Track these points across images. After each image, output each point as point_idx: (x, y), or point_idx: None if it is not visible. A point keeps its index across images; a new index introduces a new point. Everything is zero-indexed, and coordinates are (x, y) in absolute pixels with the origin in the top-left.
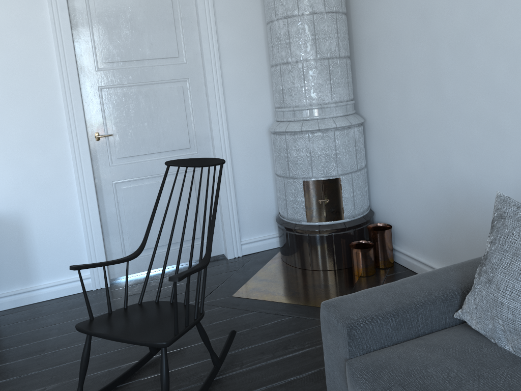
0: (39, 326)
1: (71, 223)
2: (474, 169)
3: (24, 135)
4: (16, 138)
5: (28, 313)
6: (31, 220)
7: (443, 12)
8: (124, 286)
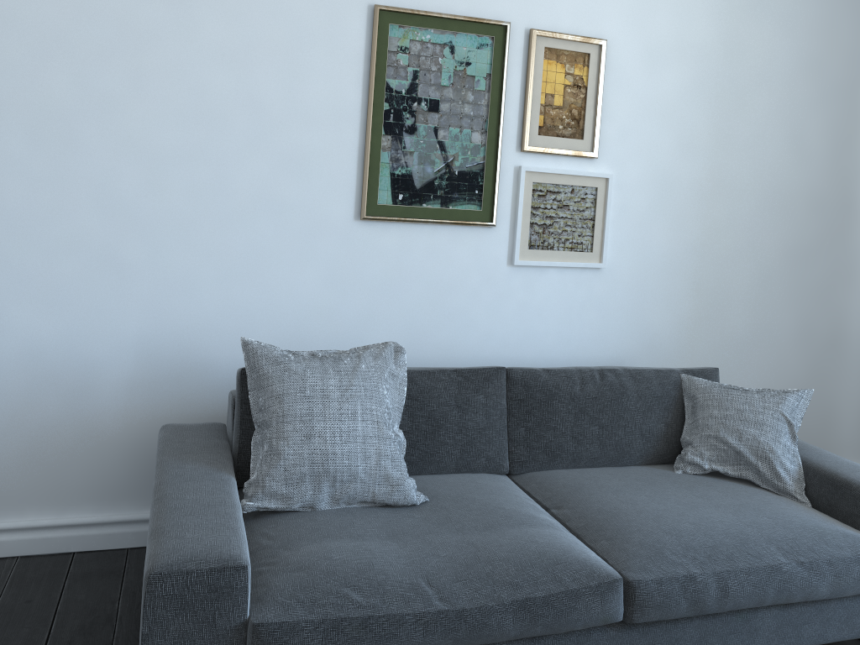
0: None
1: None
2: (59, 327)
3: None
4: None
5: None
6: None
7: (16, 65)
8: None
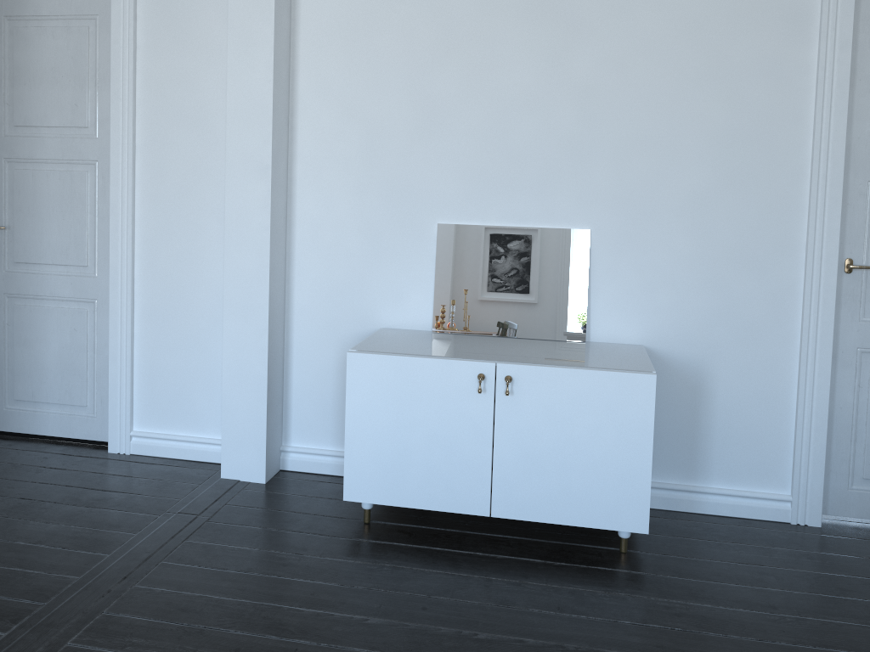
0: (733, 559)
1: (777, 402)
2: None
3: (735, 243)
4: (722, 246)
5: (696, 528)
6: (717, 380)
7: None
8: (852, 536)
